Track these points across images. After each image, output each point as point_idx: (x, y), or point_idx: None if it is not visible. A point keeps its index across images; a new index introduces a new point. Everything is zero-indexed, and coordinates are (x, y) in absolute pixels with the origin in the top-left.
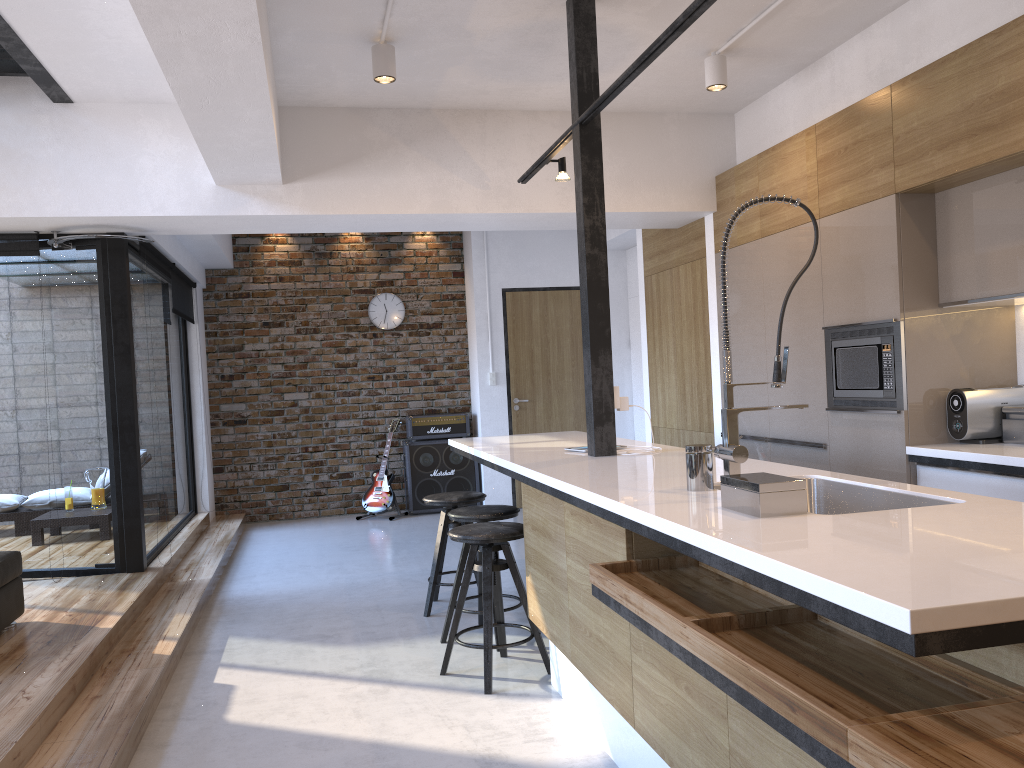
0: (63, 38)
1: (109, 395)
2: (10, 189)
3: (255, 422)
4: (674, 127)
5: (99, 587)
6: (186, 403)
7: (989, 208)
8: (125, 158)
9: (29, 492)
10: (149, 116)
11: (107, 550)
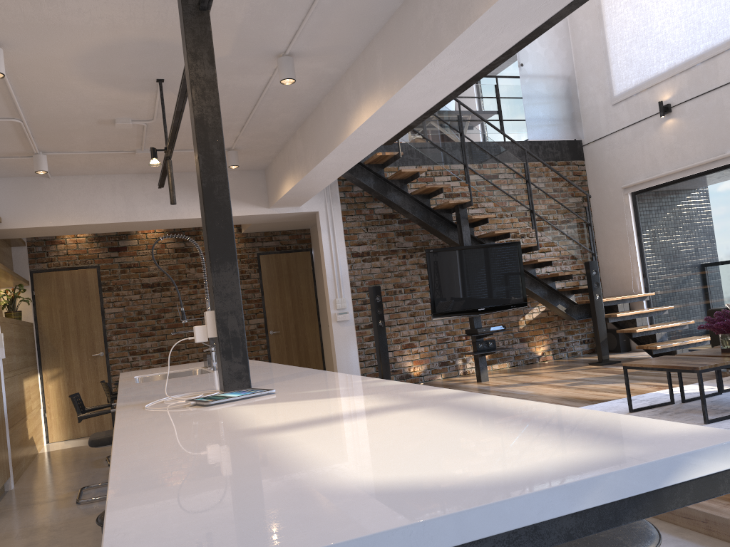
0: None
1: None
2: None
3: None
4: None
5: None
6: None
7: None
8: None
9: None
10: None
11: None
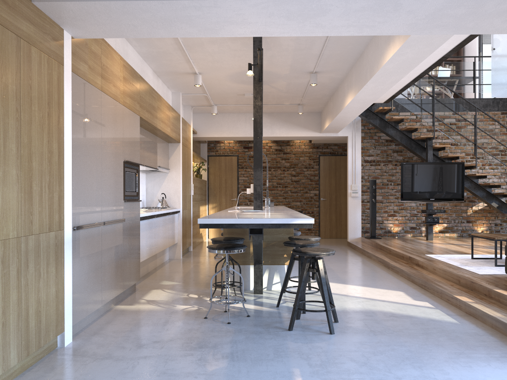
0: None
1: None
2: None
3: None
4: None
5: None
6: None
7: None
8: None
9: None
10: None
11: None
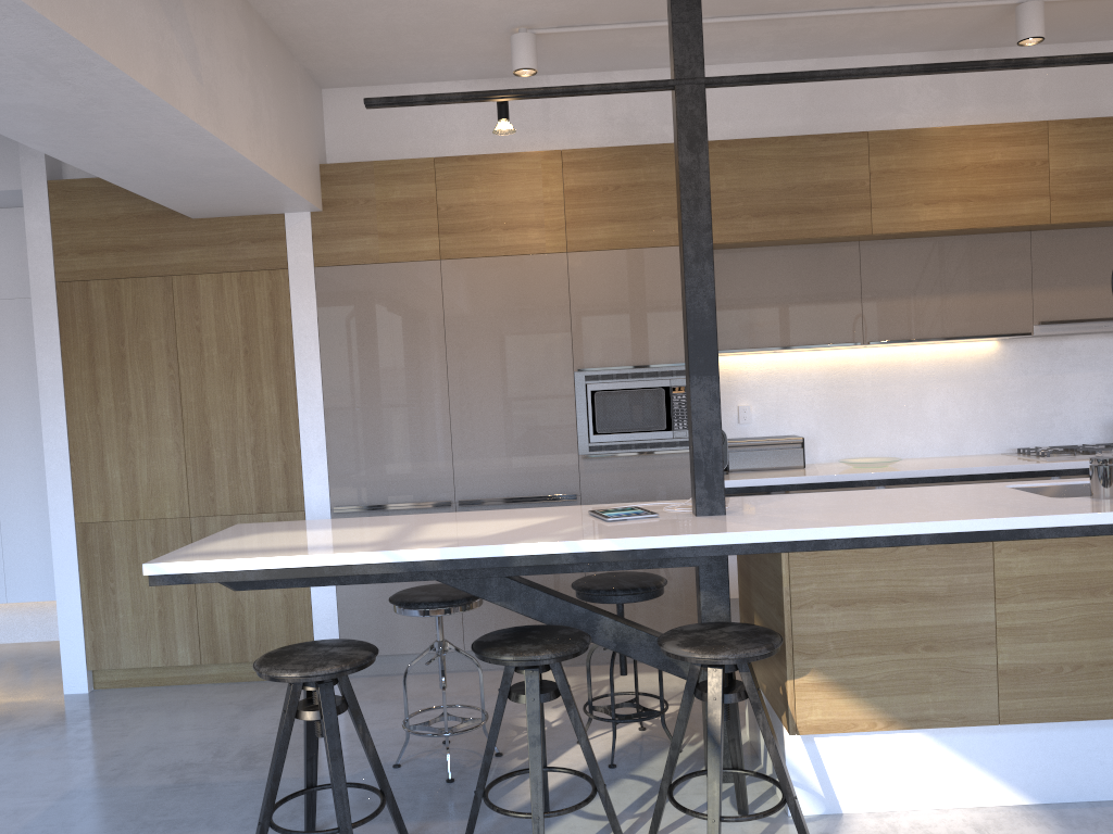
0: None
1: None
2: None
3: None
4: (299, 81)
5: None
6: None
7: (756, 273)
8: None
9: None
10: None
11: None
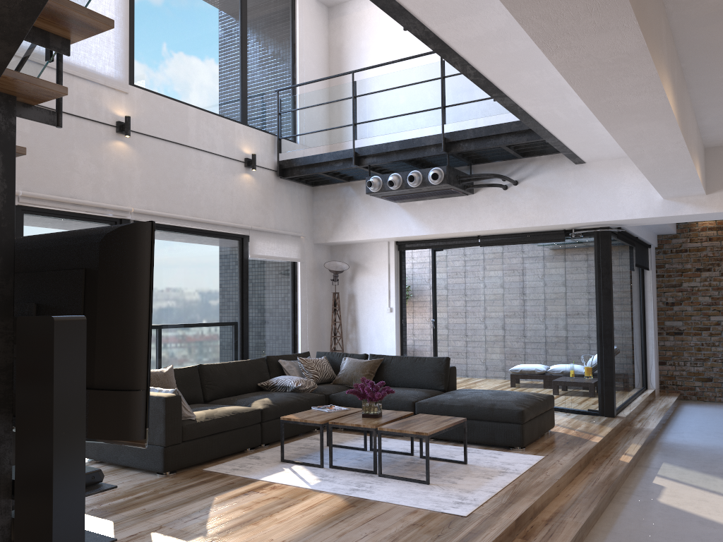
0: (583, 140)
1: (598, 316)
2: (553, 211)
3: (688, 334)
4: None
5: (590, 421)
6: (642, 319)
7: None
8: (611, 189)
9: (555, 365)
10: (625, 164)
11: (594, 402)
